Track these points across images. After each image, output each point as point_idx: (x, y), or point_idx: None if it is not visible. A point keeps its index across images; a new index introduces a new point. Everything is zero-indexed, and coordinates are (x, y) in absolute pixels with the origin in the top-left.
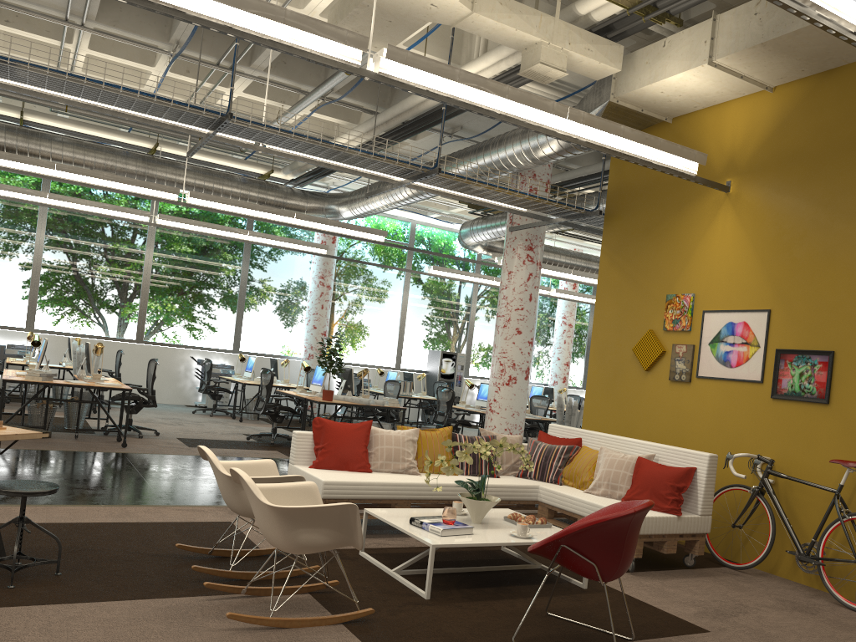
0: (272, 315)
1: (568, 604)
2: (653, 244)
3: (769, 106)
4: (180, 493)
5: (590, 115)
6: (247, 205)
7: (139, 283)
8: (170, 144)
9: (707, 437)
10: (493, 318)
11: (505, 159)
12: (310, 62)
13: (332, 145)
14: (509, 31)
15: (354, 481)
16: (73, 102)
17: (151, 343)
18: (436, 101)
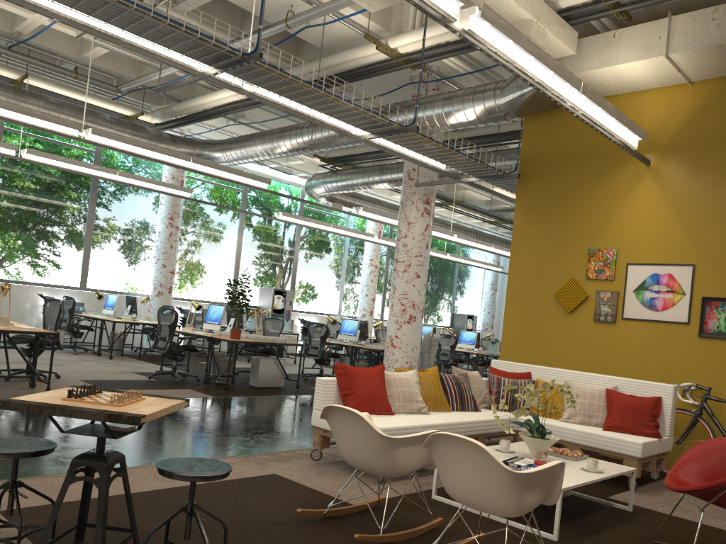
0: (118, 253)
1: (648, 530)
2: (571, 205)
3: (688, 97)
4: (182, 445)
5: (593, 91)
6: (147, 146)
7: None
8: (38, 77)
9: (634, 369)
10: (313, 260)
11: (422, 121)
12: (227, 11)
13: (331, 96)
14: (511, 6)
15: (403, 425)
16: (70, 20)
17: None
18: (360, 63)
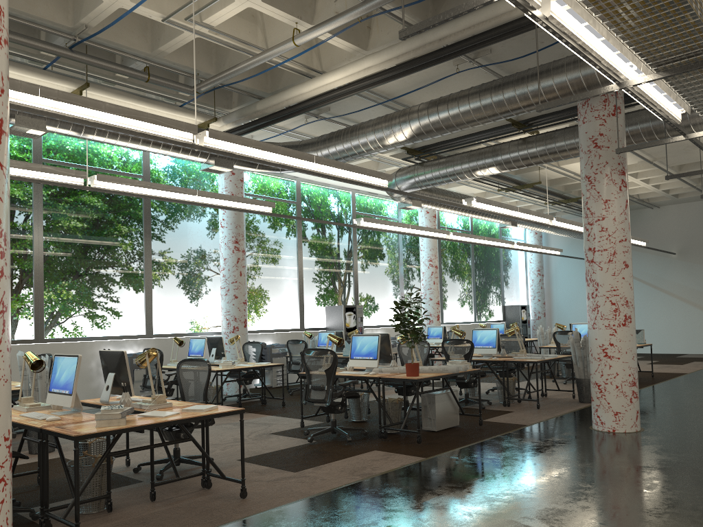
0: (181, 290)
1: None
2: None
3: None
4: None
5: None
6: (269, 147)
7: (30, 269)
8: (97, 86)
9: None
10: (371, 268)
11: None
12: None
13: (689, 2)
14: None
15: None
16: None
17: (54, 340)
18: None
